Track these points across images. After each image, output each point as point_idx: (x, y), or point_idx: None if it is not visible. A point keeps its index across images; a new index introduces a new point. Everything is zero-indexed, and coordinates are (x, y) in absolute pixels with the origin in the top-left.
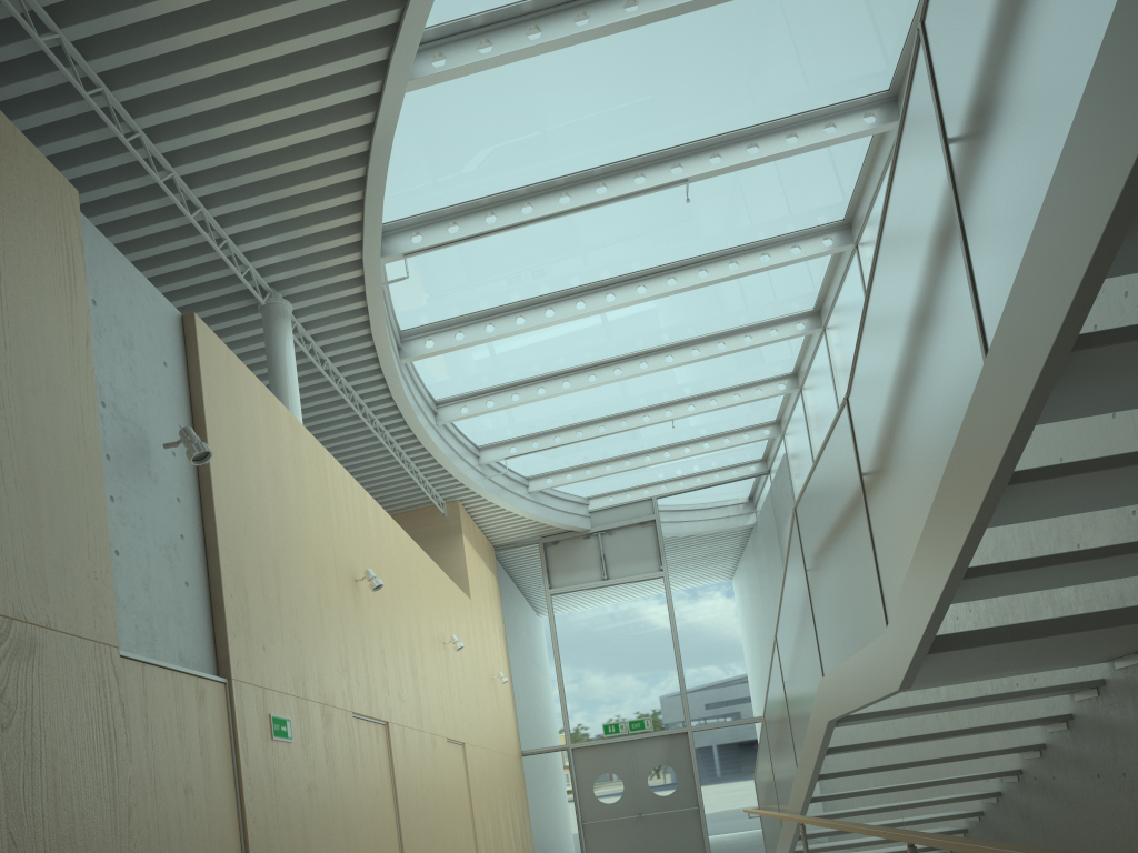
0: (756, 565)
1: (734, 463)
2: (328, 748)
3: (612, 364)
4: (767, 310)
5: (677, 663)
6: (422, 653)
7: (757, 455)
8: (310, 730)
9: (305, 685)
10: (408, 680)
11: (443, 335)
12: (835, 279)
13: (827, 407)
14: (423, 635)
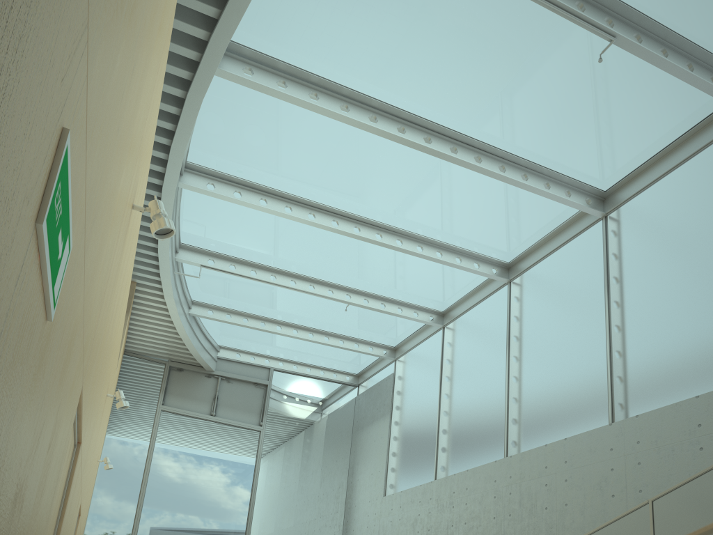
0: (331, 449)
1: (337, 369)
2: (57, 419)
3: (354, 222)
4: (486, 244)
5: (250, 504)
6: (104, 387)
7: (356, 370)
8: (63, 342)
9: (92, 229)
10: (97, 404)
11: (266, 74)
12: (552, 242)
13: (487, 340)
14: (109, 369)
